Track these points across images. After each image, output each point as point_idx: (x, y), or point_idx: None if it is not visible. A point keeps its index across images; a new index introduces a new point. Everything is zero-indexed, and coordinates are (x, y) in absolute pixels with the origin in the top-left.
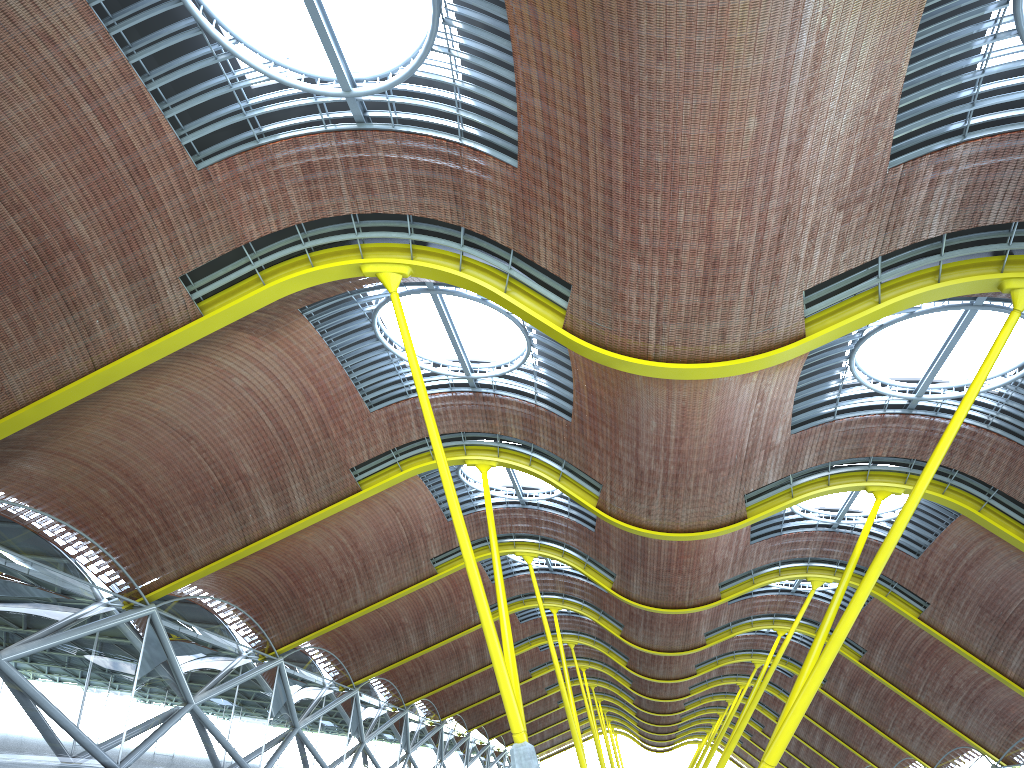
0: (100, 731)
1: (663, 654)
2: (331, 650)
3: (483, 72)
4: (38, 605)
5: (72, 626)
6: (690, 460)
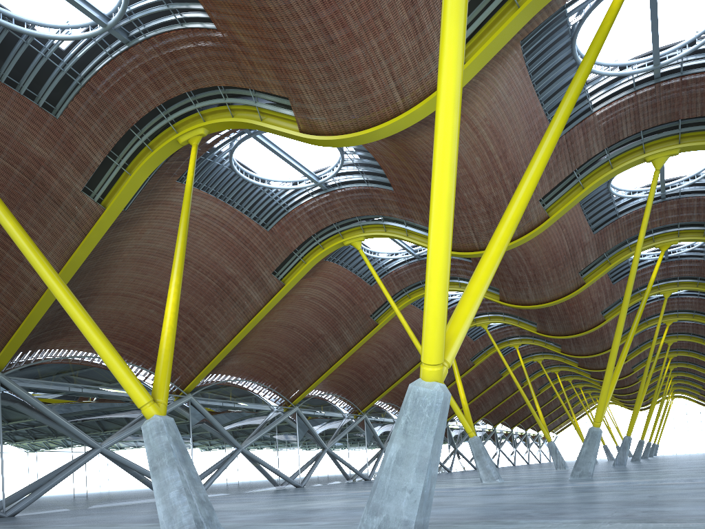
0: (289, 470)
1: (590, 356)
2: (392, 402)
3: (368, 157)
4: (249, 420)
5: (265, 425)
6: (538, 266)
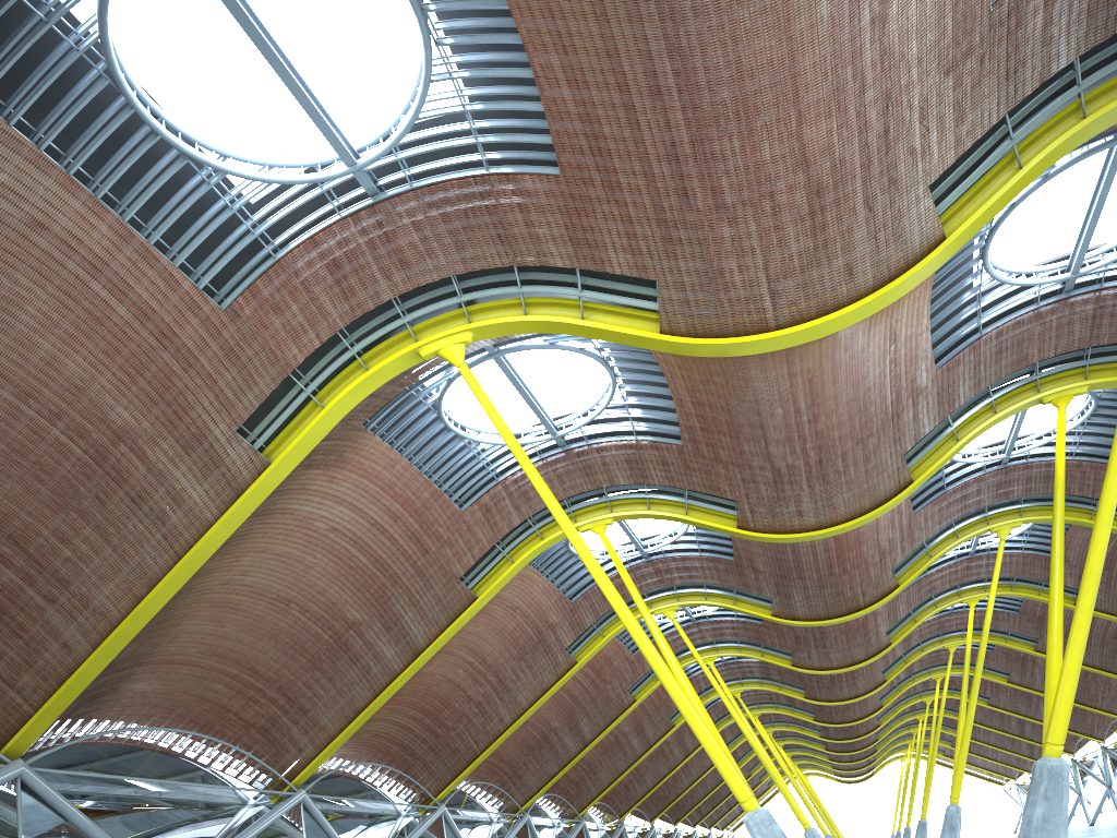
0: None
1: (846, 670)
2: (488, 781)
3: (491, 86)
4: (190, 827)
5: (229, 837)
6: (831, 438)
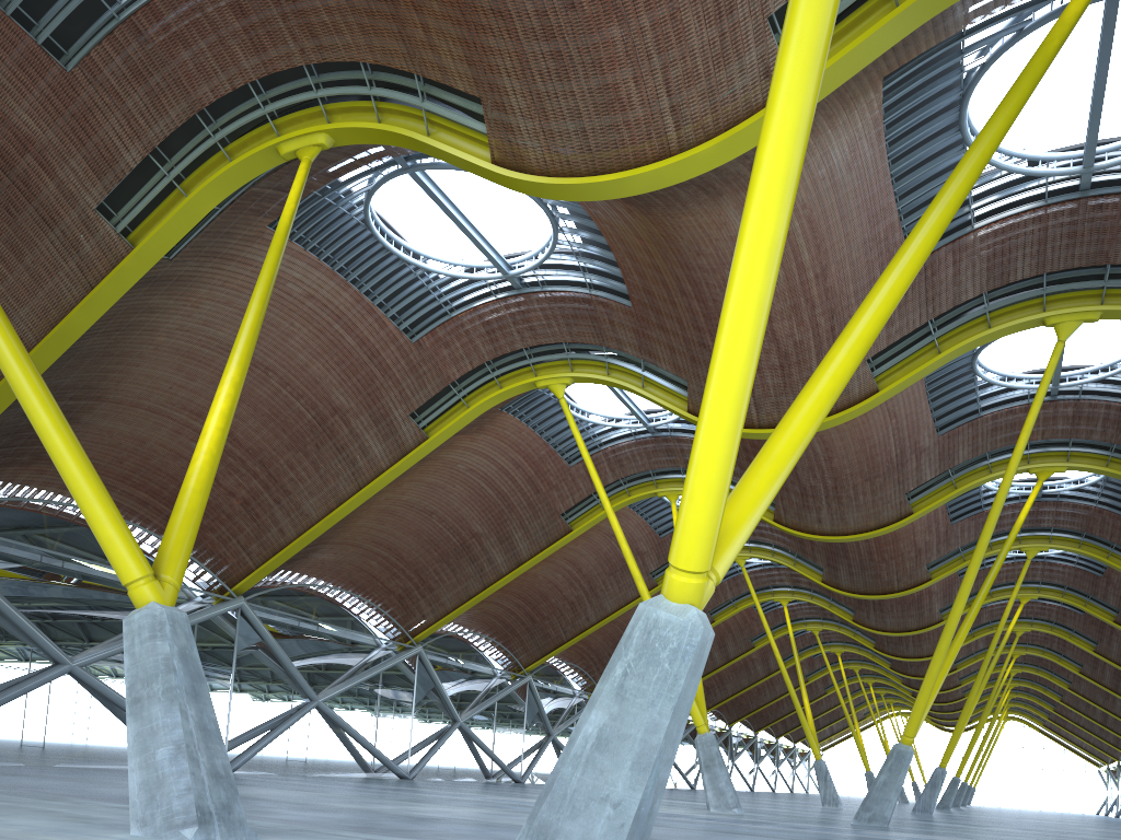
0: (392, 749)
1: (898, 635)
2: (576, 662)
3: (597, 245)
4: (337, 656)
5: (363, 669)
6: (844, 474)
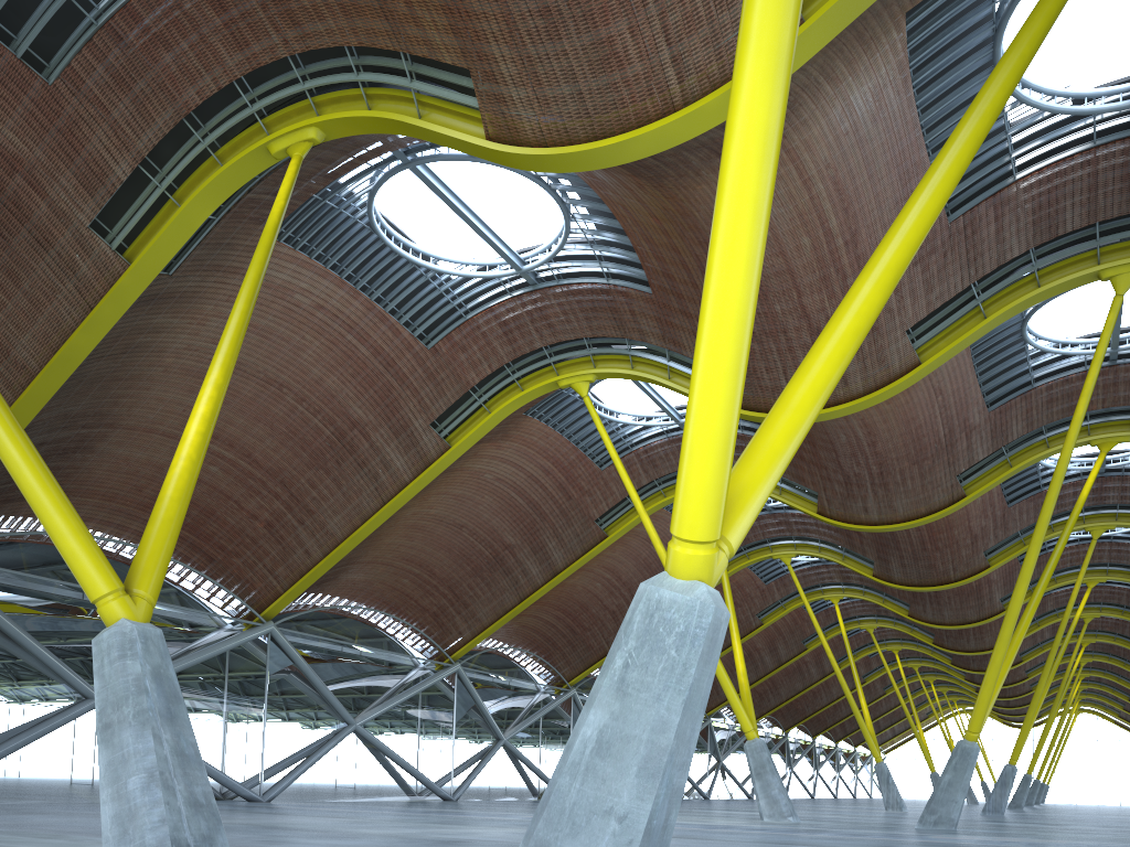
0: (434, 771)
1: (957, 628)
2: None
3: (612, 231)
4: (374, 678)
5: (400, 690)
6: (889, 458)
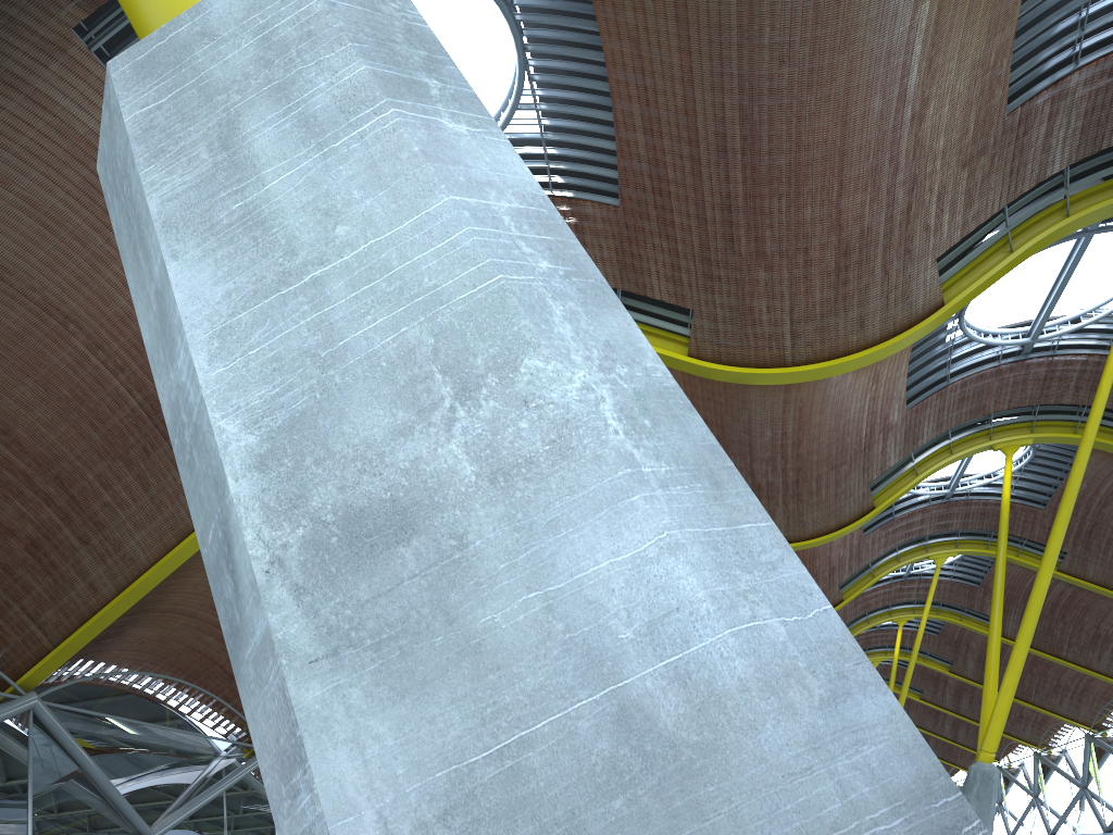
0: None
1: None
2: None
3: (567, 119)
4: (168, 772)
5: (205, 786)
6: (810, 461)
